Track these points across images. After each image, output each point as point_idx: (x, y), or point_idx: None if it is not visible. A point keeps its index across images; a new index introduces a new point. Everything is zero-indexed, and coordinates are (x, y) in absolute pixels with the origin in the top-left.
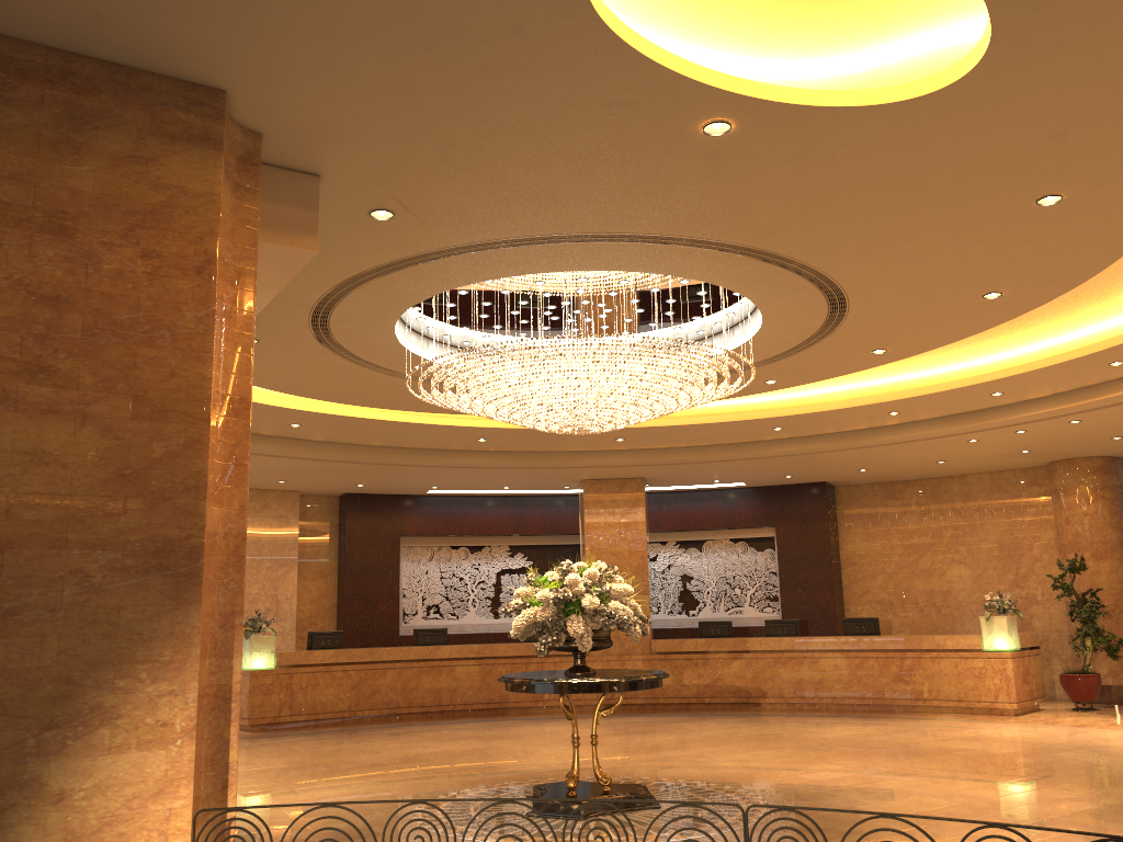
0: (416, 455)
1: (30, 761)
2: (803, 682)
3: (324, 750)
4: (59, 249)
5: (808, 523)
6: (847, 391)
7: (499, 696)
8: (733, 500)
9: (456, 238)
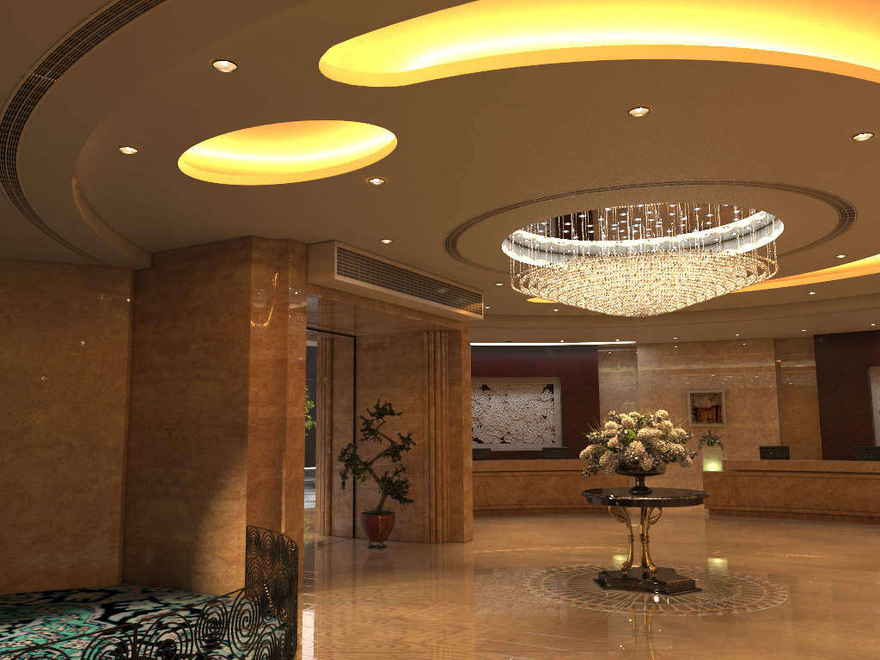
0: (781, 310)
1: (206, 499)
2: None
3: (688, 530)
4: (209, 319)
5: None
6: None
7: None
8: None
9: (435, 236)
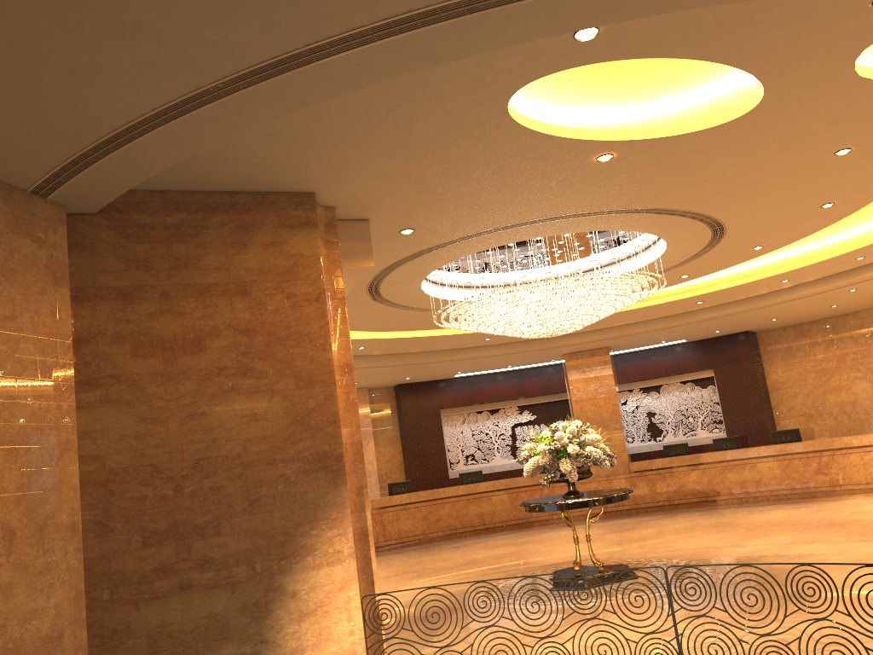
0: (443, 355)
1: (276, 577)
2: (746, 482)
3: (411, 562)
4: (245, 302)
5: (738, 363)
6: (747, 269)
7: (525, 514)
8: (678, 353)
9: (454, 235)
